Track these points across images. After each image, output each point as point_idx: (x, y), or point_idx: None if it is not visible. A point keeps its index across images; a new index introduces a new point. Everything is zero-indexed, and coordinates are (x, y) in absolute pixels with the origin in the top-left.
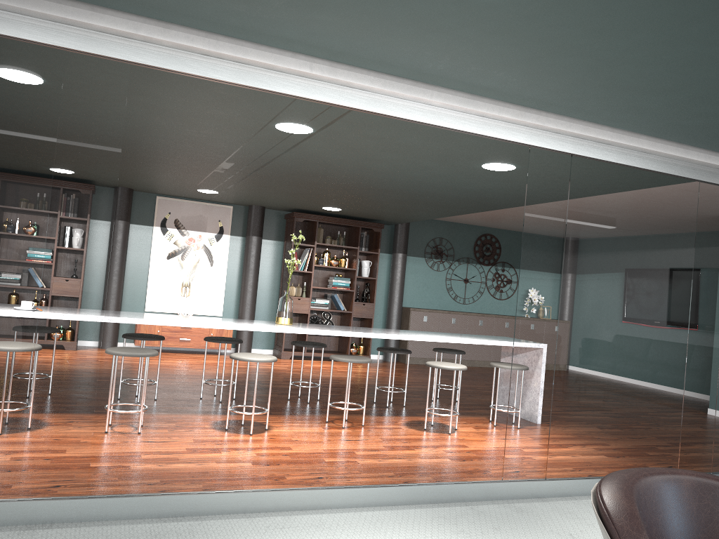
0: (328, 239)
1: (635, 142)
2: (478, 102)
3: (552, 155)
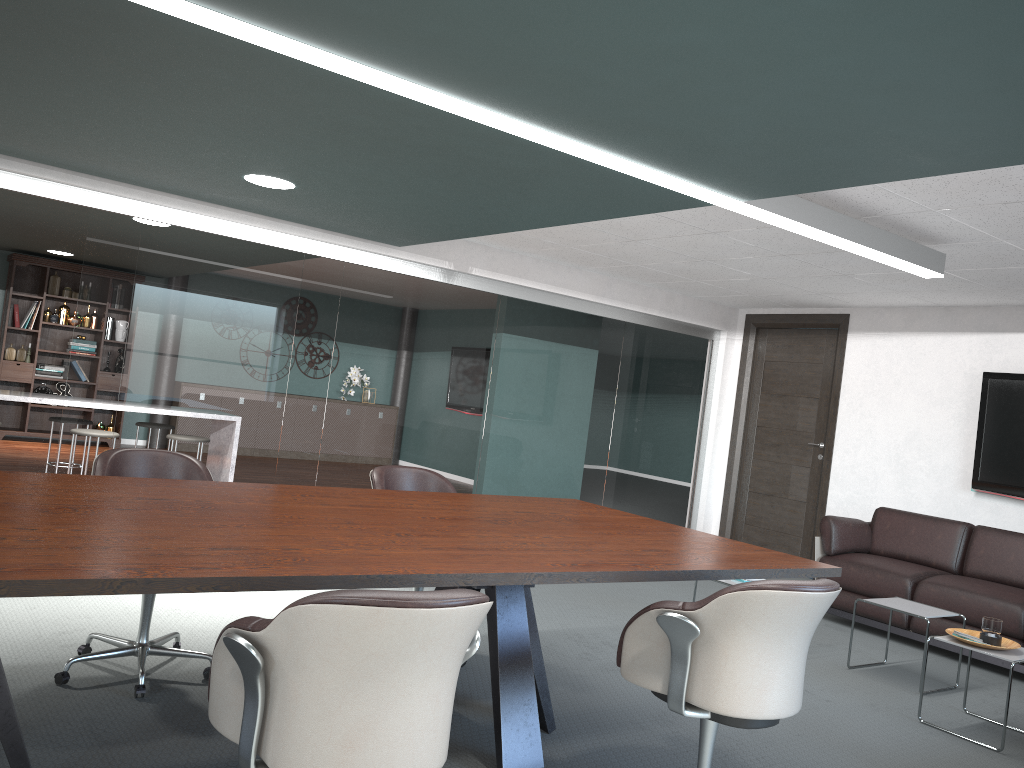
0: (66, 291)
1: (212, 212)
2: (14, 162)
3: (119, 218)
